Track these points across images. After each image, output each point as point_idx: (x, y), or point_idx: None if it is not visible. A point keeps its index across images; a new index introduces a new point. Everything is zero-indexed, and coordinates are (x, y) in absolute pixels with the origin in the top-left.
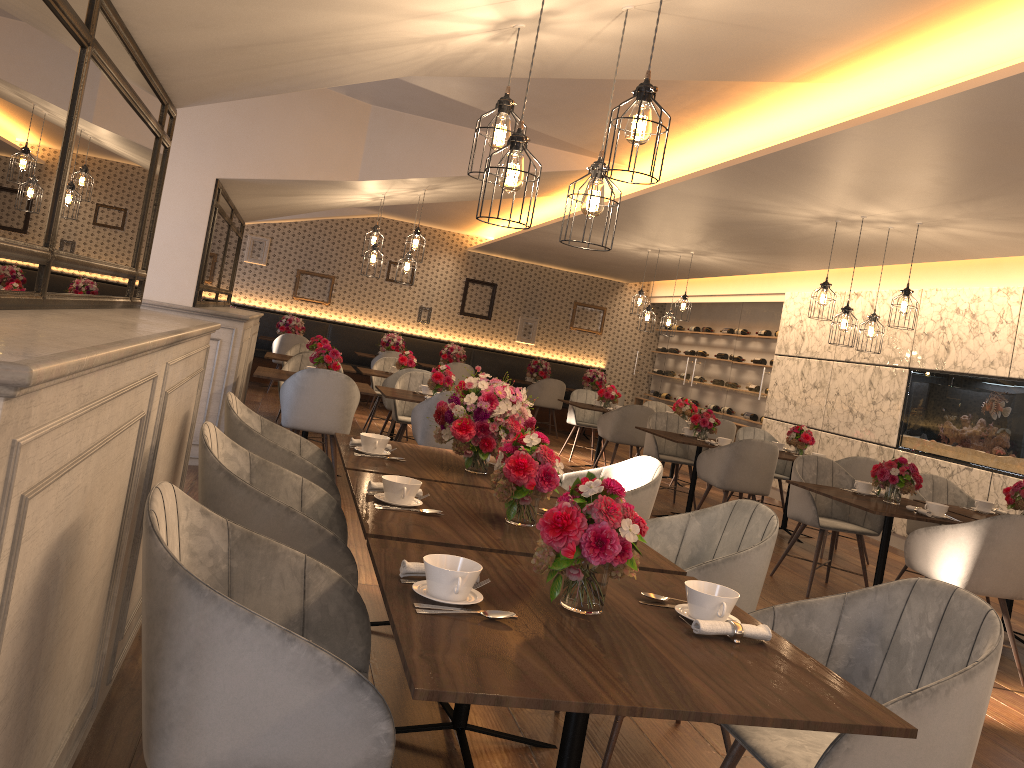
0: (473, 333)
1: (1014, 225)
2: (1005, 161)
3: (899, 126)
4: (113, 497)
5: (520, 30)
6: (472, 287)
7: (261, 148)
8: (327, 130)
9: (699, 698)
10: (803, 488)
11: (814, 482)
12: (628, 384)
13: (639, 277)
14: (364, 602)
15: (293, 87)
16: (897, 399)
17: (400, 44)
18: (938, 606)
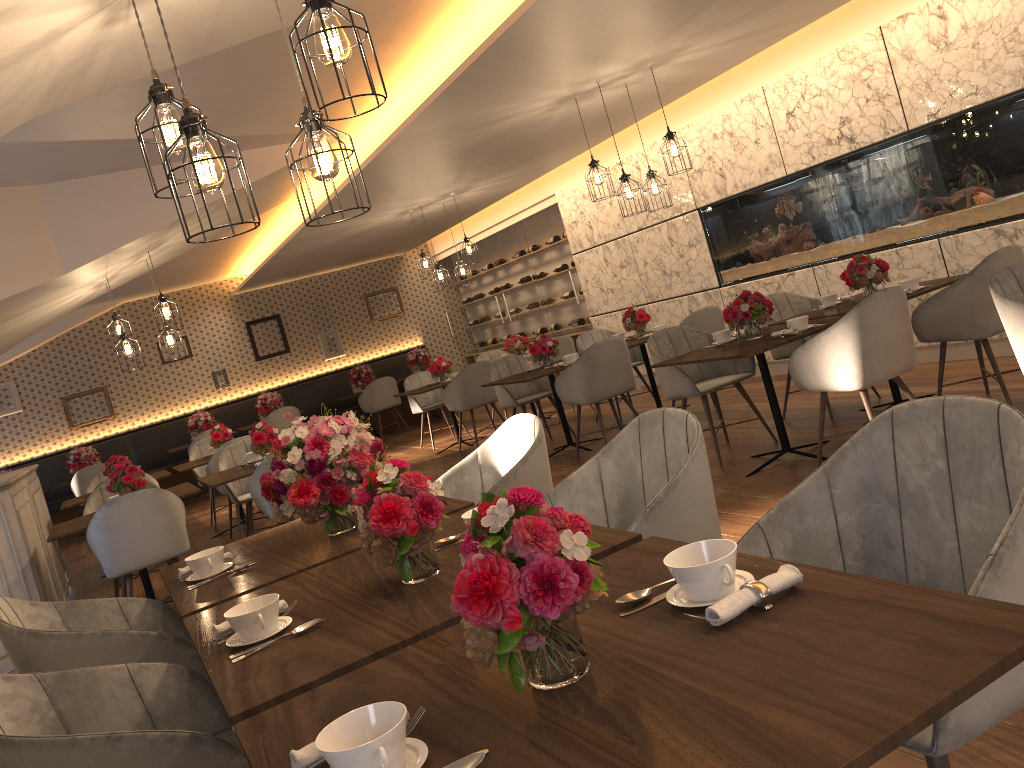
0: (279, 373)
1: (736, 28)
2: None
3: None
4: None
5: None
6: (256, 328)
7: None
8: None
9: (805, 749)
10: (671, 365)
11: (674, 354)
12: (452, 348)
13: (414, 242)
14: None
15: None
16: (700, 242)
17: None
18: (934, 428)
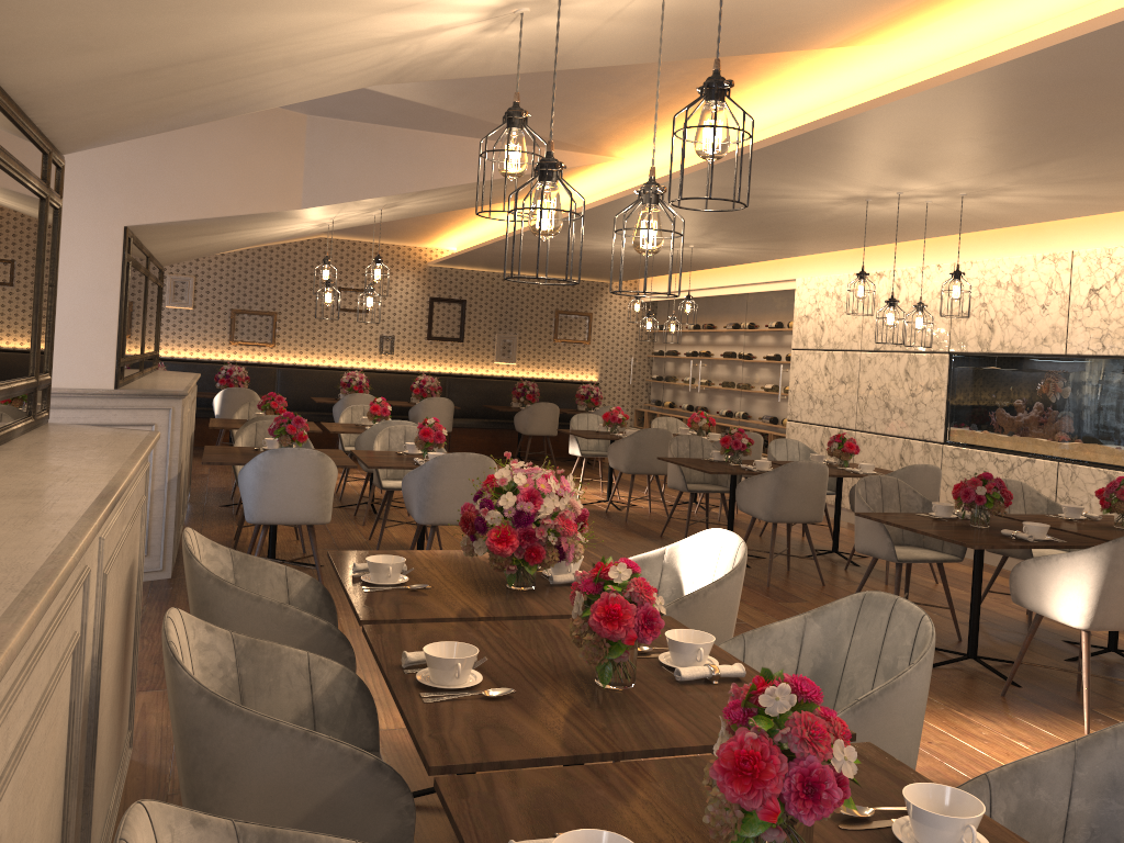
0: (445, 359)
1: (1073, 187)
2: (1084, 120)
3: (967, 90)
4: (47, 786)
5: (522, 15)
6: (438, 307)
7: (177, 182)
8: (256, 151)
9: None
10: (878, 521)
11: (880, 506)
12: (625, 395)
13: (626, 275)
14: (391, 759)
15: (219, 114)
16: (939, 389)
17: (363, 47)
18: None
